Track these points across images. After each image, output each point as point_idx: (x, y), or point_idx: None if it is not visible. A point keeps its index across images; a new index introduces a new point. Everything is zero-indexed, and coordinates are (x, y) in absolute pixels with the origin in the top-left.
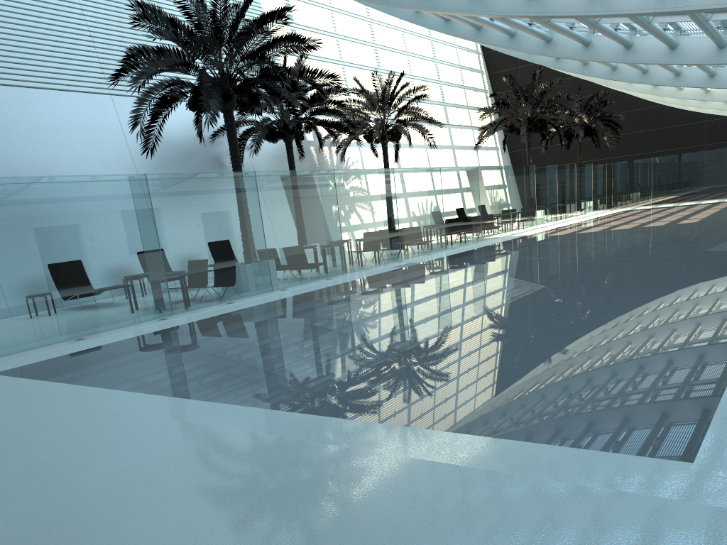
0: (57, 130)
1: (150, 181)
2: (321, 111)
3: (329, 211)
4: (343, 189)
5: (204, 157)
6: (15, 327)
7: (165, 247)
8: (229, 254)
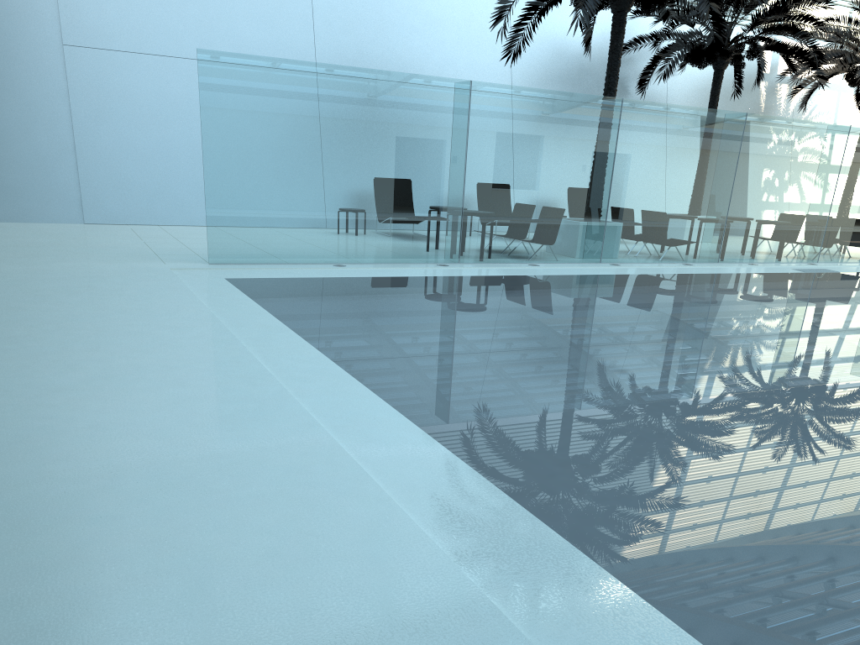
0: (434, 20)
1: (474, 91)
2: (777, 28)
3: (720, 171)
4: (752, 144)
5: (602, 77)
6: (275, 235)
7: (471, 178)
8: (553, 203)
